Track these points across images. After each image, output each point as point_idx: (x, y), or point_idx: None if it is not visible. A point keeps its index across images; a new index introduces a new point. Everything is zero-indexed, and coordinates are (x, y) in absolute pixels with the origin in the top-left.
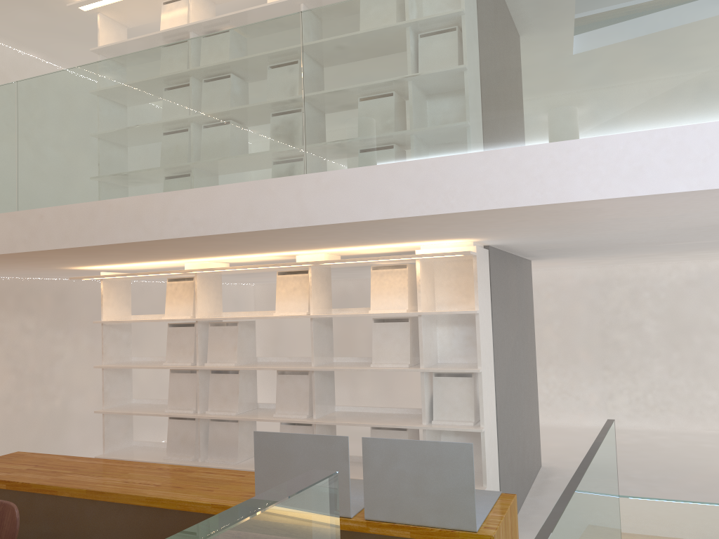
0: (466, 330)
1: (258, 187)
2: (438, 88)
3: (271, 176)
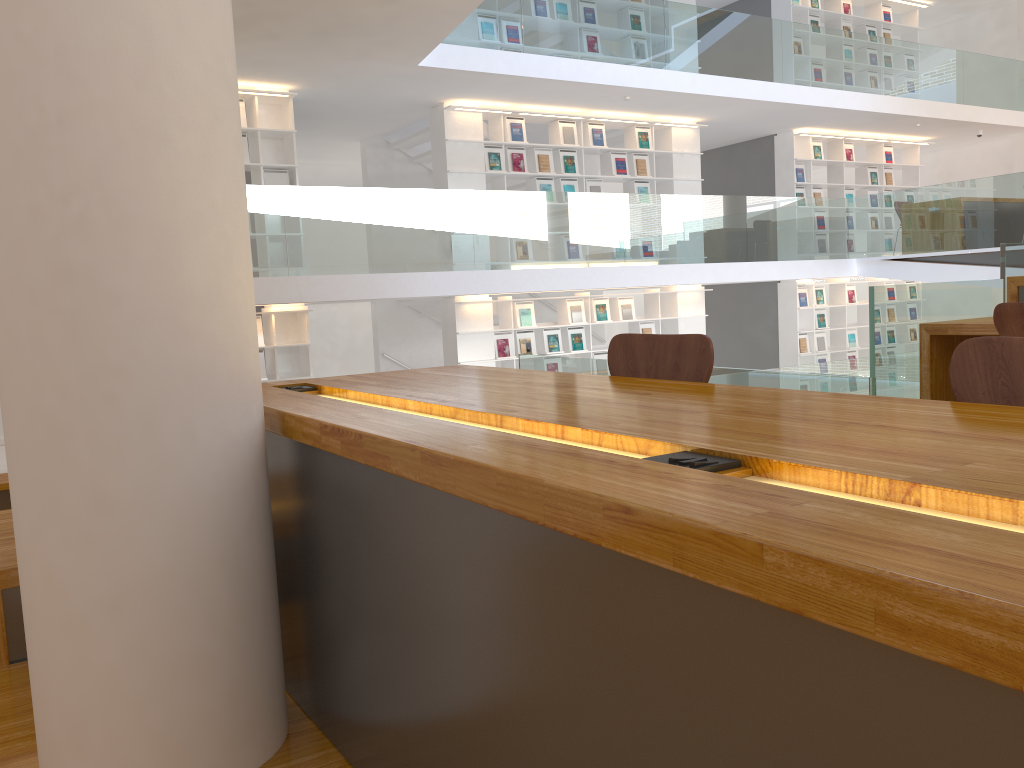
0: (287, 356)
1: (273, 280)
2: (356, 239)
3: (269, 273)
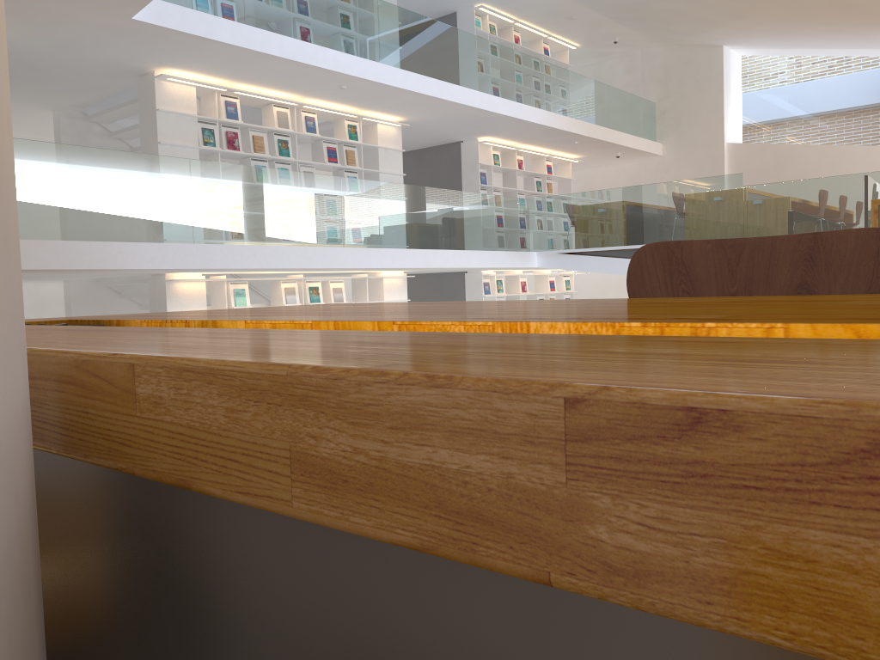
0: None
1: None
2: (55, 201)
3: None
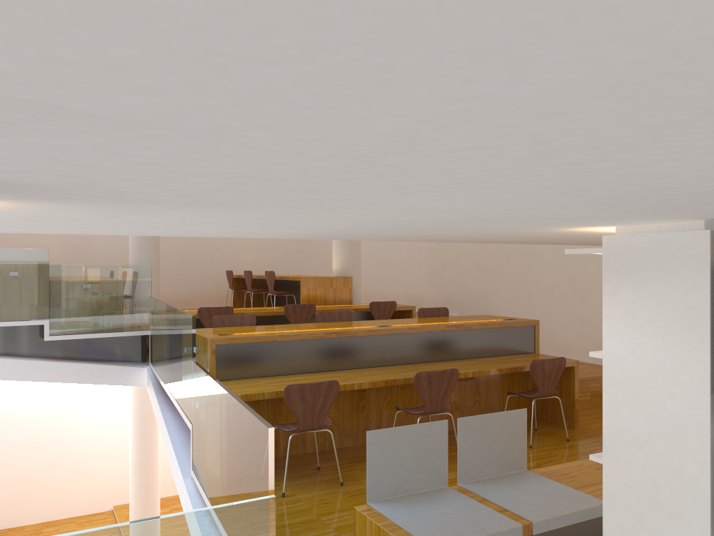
0: None
1: None
2: None
3: None
